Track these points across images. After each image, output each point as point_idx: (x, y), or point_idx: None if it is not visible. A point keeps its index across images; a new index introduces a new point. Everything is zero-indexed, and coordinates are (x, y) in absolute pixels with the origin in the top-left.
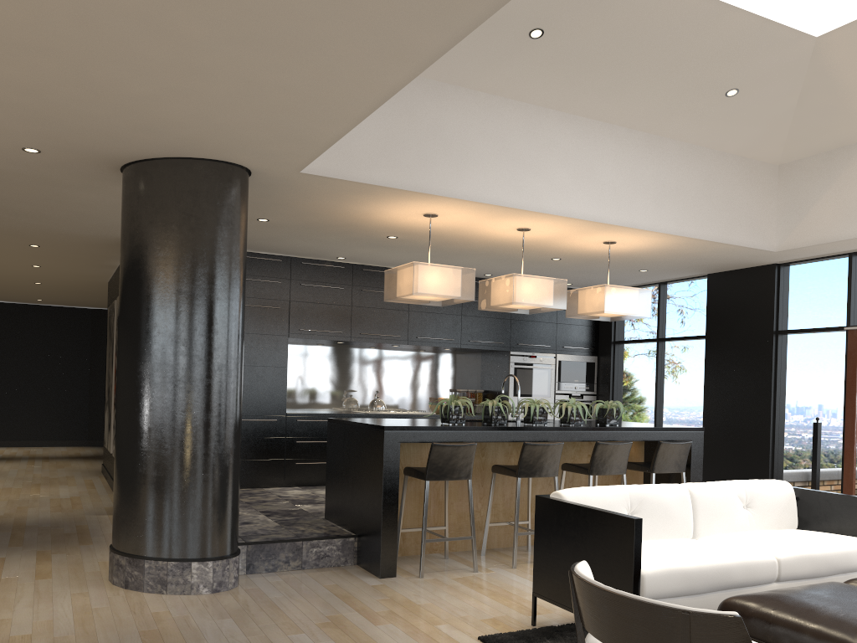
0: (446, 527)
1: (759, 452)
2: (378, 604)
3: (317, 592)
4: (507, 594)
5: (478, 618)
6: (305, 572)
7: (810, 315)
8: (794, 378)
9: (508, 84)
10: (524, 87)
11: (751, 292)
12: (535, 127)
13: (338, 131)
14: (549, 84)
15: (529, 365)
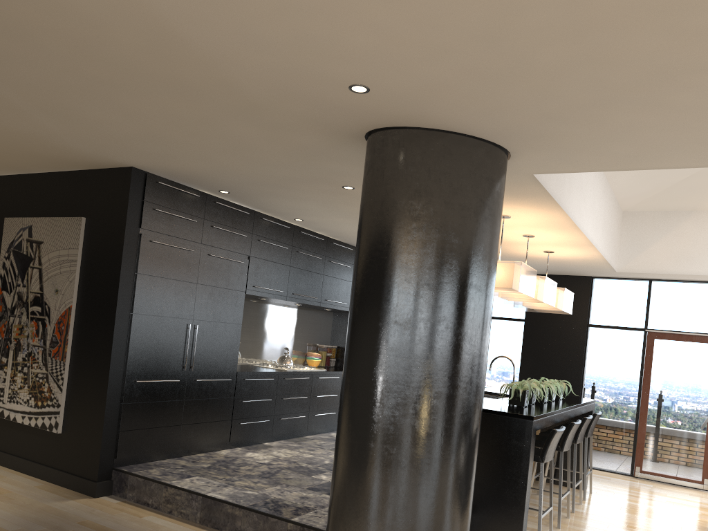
0: None
1: None
2: None
3: None
4: None
5: None
6: None
7: (613, 316)
8: (598, 358)
9: None
10: None
11: None
12: None
13: (681, 165)
14: None
15: None
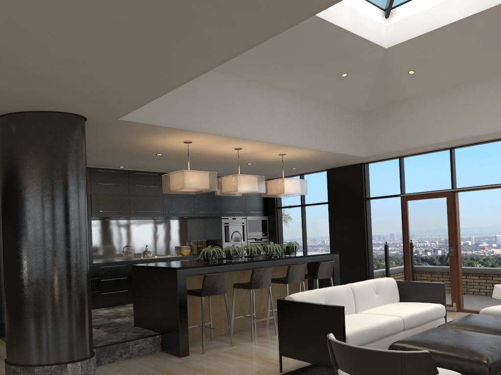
0: (211, 322)
1: (361, 262)
2: (188, 373)
3: (147, 371)
4: (257, 356)
5: (249, 372)
6: (133, 360)
7: (381, 189)
8: (376, 222)
9: (231, 68)
10: (239, 70)
11: (351, 178)
12: (245, 92)
13: (153, 96)
14: (253, 69)
15: (232, 223)
